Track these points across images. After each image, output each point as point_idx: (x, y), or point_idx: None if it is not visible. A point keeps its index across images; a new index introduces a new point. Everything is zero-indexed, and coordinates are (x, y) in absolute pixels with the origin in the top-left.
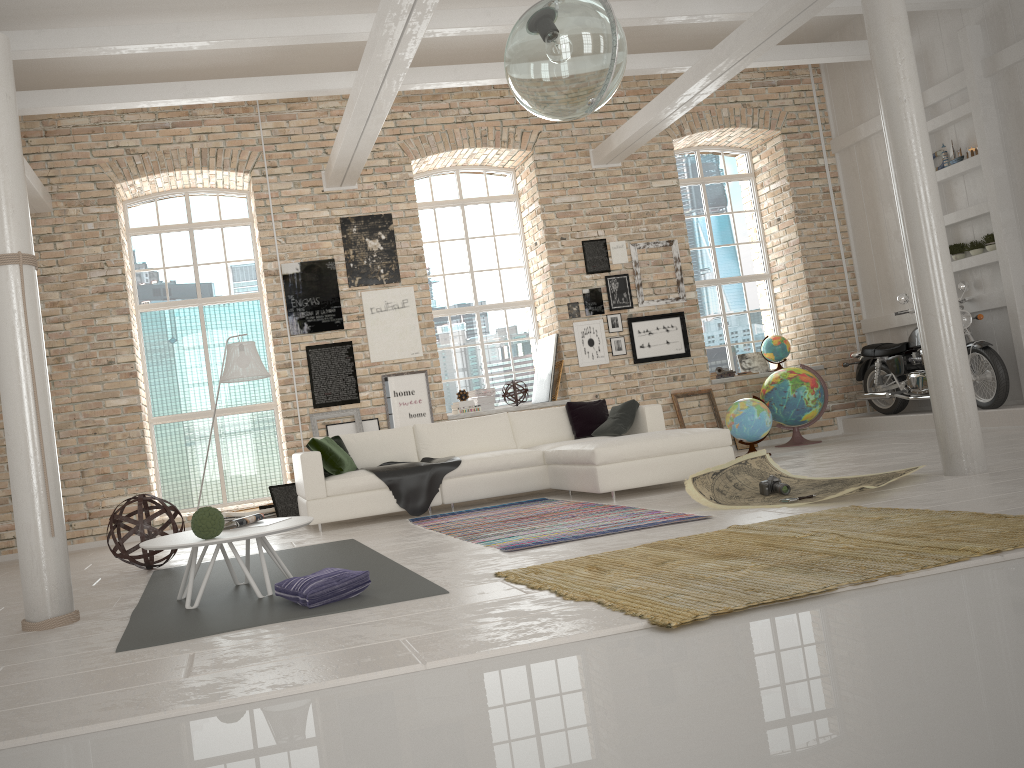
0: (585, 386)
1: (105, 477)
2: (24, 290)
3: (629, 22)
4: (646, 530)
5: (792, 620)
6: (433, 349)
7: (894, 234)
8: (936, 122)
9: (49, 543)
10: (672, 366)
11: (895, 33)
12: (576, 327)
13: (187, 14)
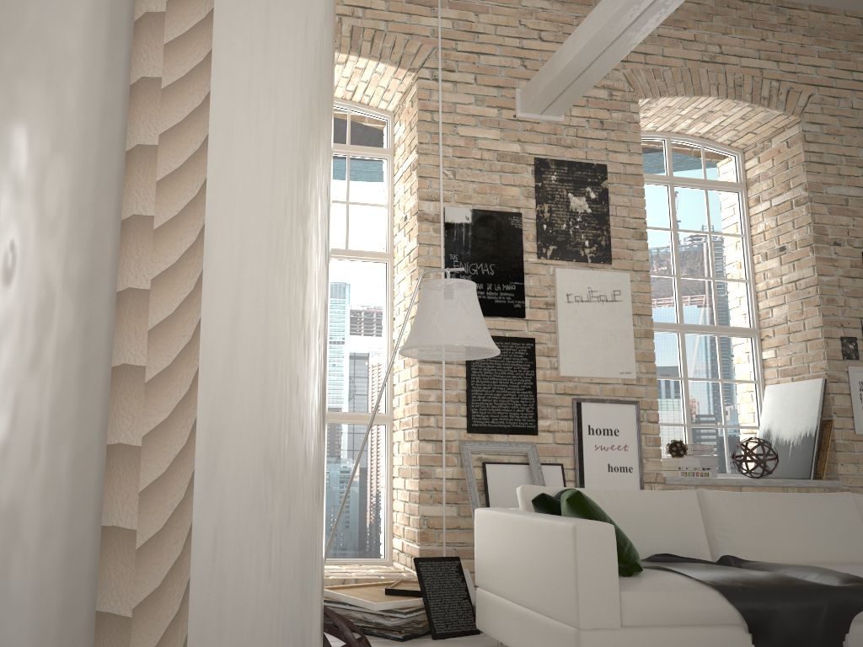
0: (862, 464)
1: None
2: None
3: None
4: None
5: None
6: (650, 371)
7: None
8: None
9: None
10: None
11: None
12: (852, 373)
13: None
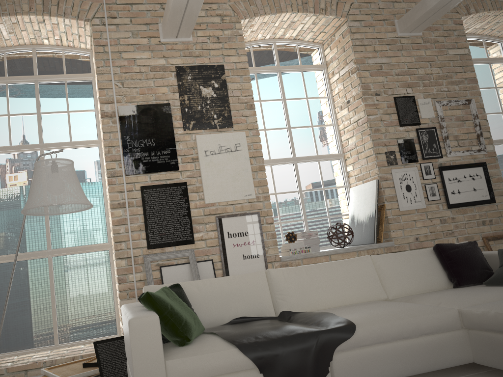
0: (406, 229)
1: None
2: None
3: None
4: None
5: None
6: (265, 191)
7: None
8: None
9: None
10: (480, 211)
11: None
12: (394, 174)
13: None
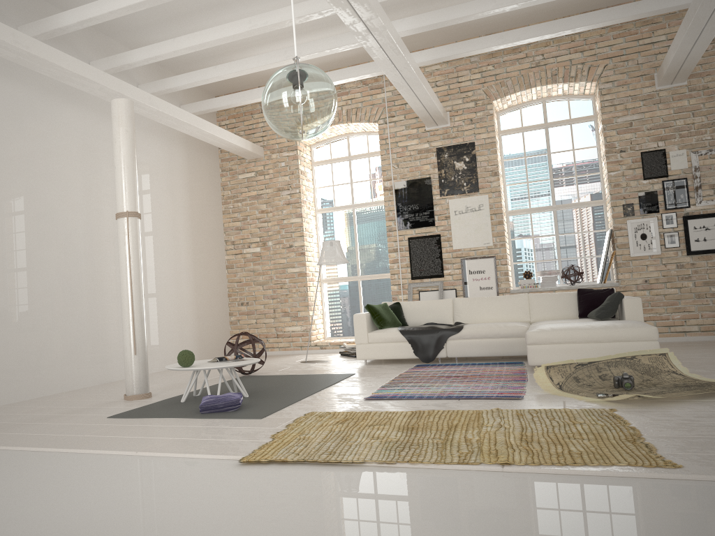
0: (635, 272)
1: (285, 314)
2: (128, 230)
3: None
4: (461, 400)
5: (292, 474)
6: (501, 240)
7: None
8: None
9: (134, 358)
10: None
11: None
12: (629, 224)
13: (313, 33)
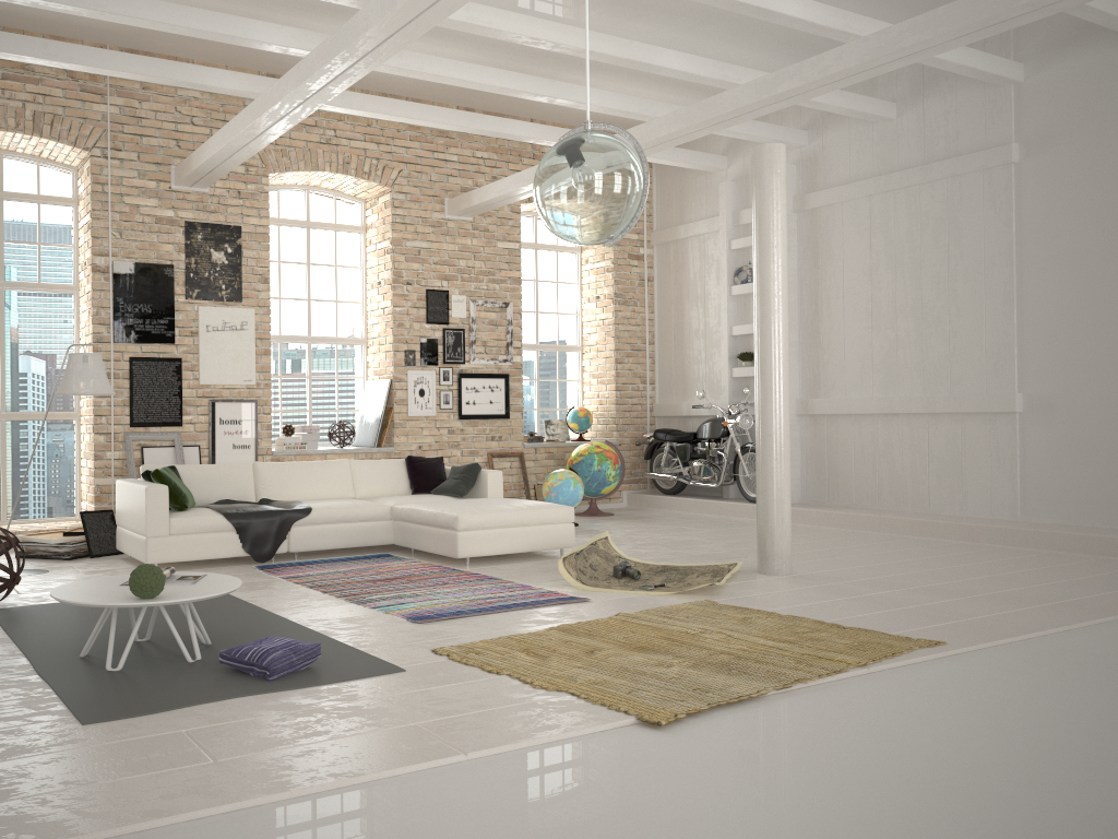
0: (411, 436)
1: None
2: None
3: (525, 95)
4: (538, 609)
5: (751, 722)
6: (267, 378)
7: (695, 331)
8: (748, 241)
9: None
10: (492, 426)
11: (776, 185)
12: (410, 375)
13: None
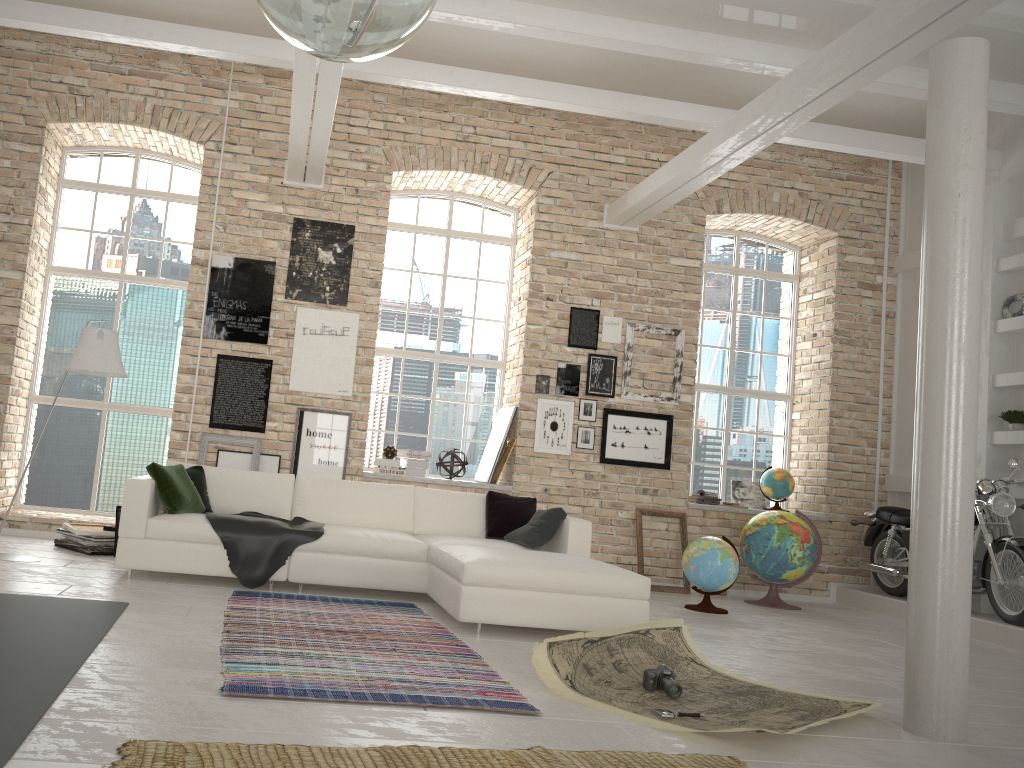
0: (535, 475)
1: None
2: None
3: (658, 51)
4: (433, 712)
5: None
6: (365, 391)
7: None
8: (1023, 258)
9: None
10: (645, 476)
11: (965, 101)
12: (540, 404)
13: None
